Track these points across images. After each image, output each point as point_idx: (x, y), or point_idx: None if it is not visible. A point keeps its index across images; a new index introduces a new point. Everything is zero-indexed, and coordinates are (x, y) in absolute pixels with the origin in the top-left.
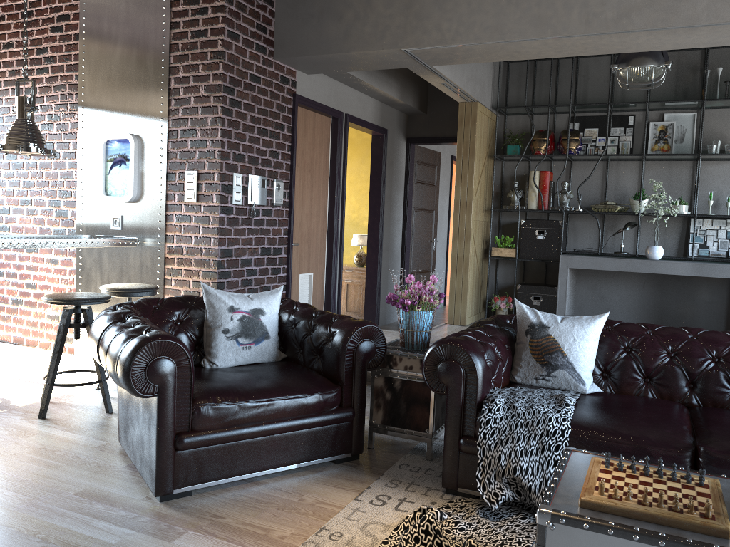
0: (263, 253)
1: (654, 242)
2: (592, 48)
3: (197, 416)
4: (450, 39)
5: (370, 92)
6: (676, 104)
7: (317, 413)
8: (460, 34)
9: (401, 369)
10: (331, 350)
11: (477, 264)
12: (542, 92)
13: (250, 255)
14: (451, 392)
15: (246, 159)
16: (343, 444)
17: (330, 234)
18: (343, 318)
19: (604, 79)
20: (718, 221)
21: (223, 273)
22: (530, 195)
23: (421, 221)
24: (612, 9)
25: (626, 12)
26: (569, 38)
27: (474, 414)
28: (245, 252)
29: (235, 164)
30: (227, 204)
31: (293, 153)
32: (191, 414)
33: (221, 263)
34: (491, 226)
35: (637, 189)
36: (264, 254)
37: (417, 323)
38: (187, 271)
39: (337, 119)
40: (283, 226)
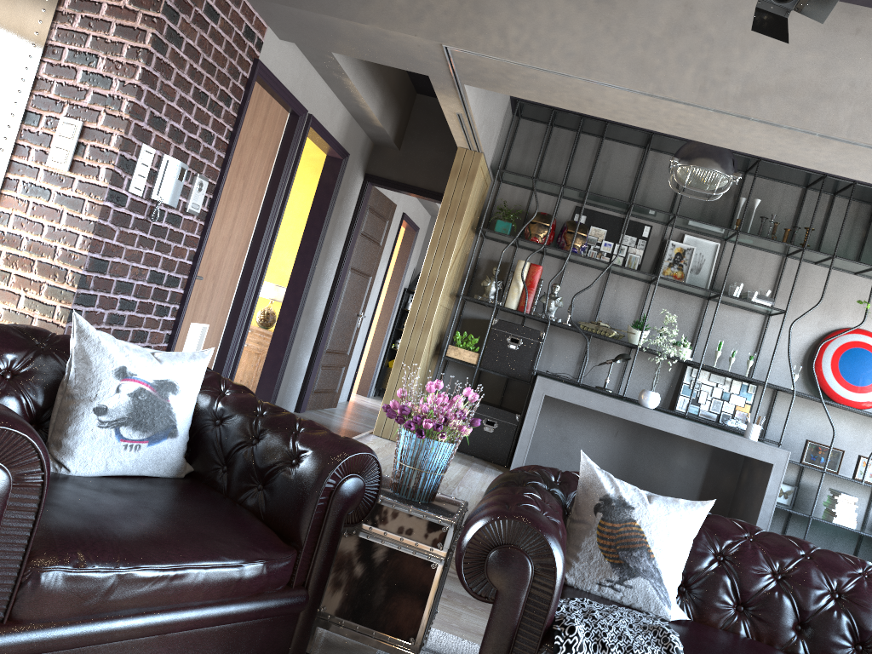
0: (152, 279)
1: (652, 386)
2: (683, 127)
3: (30, 592)
4: (516, 53)
5: (346, 96)
6: (704, 227)
7: (251, 596)
8: (531, 50)
9: (392, 531)
10: (292, 484)
11: (427, 363)
12: (552, 166)
13: (133, 278)
14: (505, 603)
15: (166, 130)
16: (276, 651)
17: (246, 275)
18: (318, 428)
19: (626, 173)
20: (716, 377)
21: (84, 296)
22: (512, 290)
23: (354, 286)
24: (737, 83)
25: (754, 93)
26: (671, 102)
27: (534, 646)
28: (127, 272)
29: (149, 132)
30: (120, 188)
31: (233, 144)
32: (18, 586)
33: (85, 279)
34: (455, 318)
35: (635, 315)
36: (153, 282)
37: (431, 459)
38: (20, 277)
39: (298, 117)
40: (190, 247)
